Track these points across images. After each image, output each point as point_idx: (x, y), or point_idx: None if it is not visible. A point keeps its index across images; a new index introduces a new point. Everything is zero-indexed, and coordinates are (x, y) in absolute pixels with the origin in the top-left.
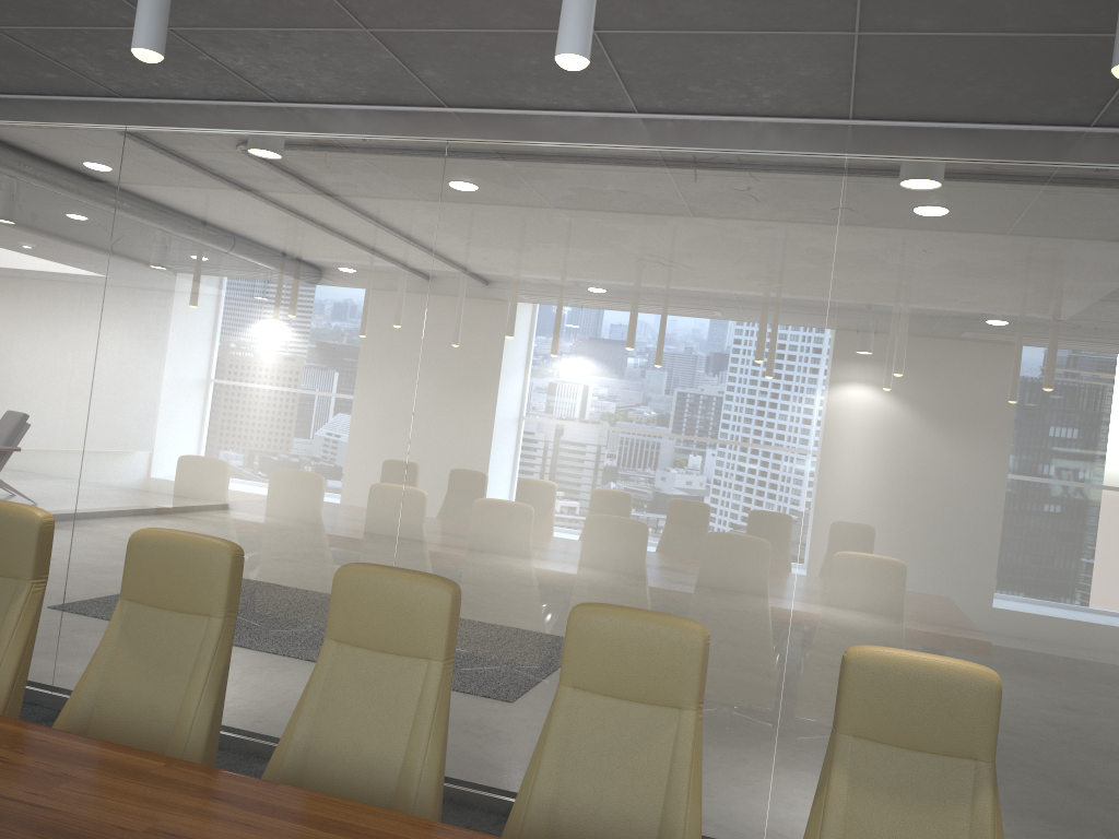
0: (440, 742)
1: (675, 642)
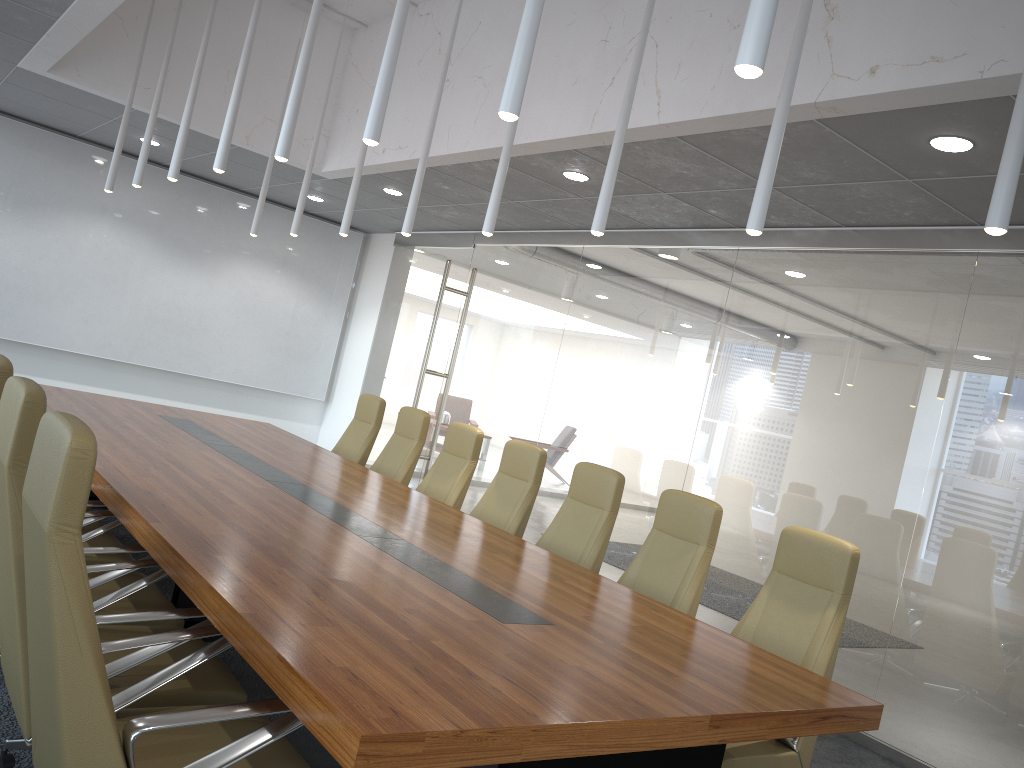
0: (599, 548)
1: (700, 510)
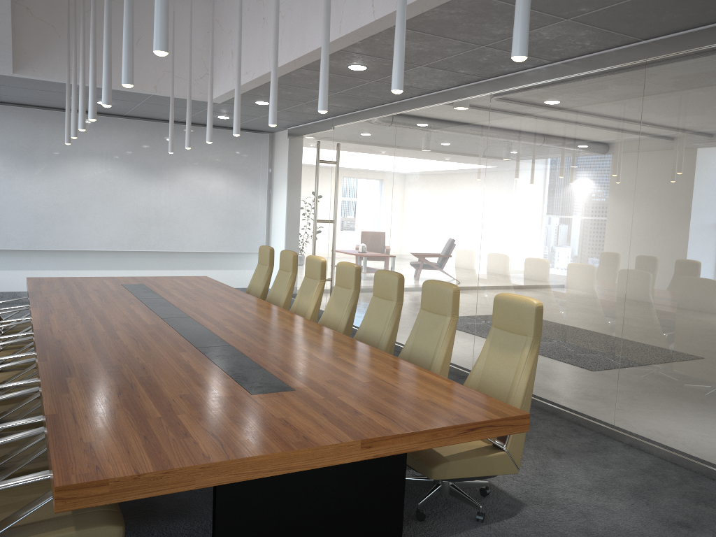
0: (392, 328)
1: (444, 291)
